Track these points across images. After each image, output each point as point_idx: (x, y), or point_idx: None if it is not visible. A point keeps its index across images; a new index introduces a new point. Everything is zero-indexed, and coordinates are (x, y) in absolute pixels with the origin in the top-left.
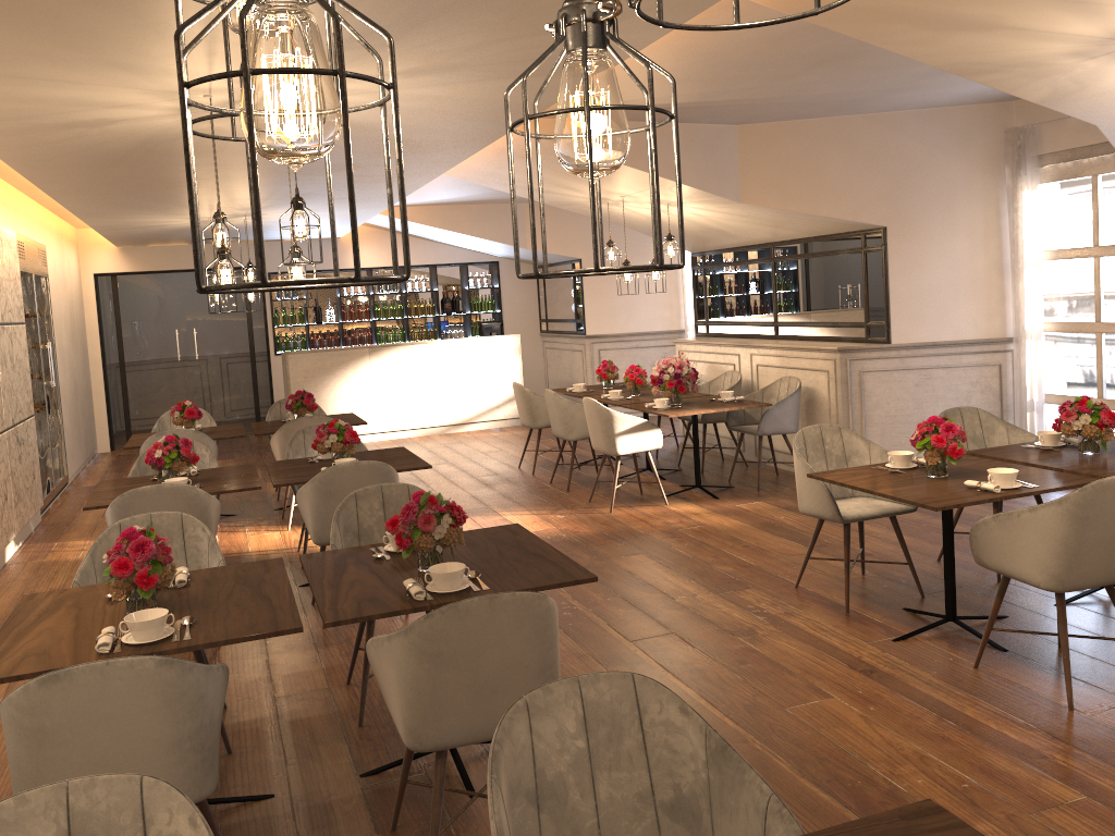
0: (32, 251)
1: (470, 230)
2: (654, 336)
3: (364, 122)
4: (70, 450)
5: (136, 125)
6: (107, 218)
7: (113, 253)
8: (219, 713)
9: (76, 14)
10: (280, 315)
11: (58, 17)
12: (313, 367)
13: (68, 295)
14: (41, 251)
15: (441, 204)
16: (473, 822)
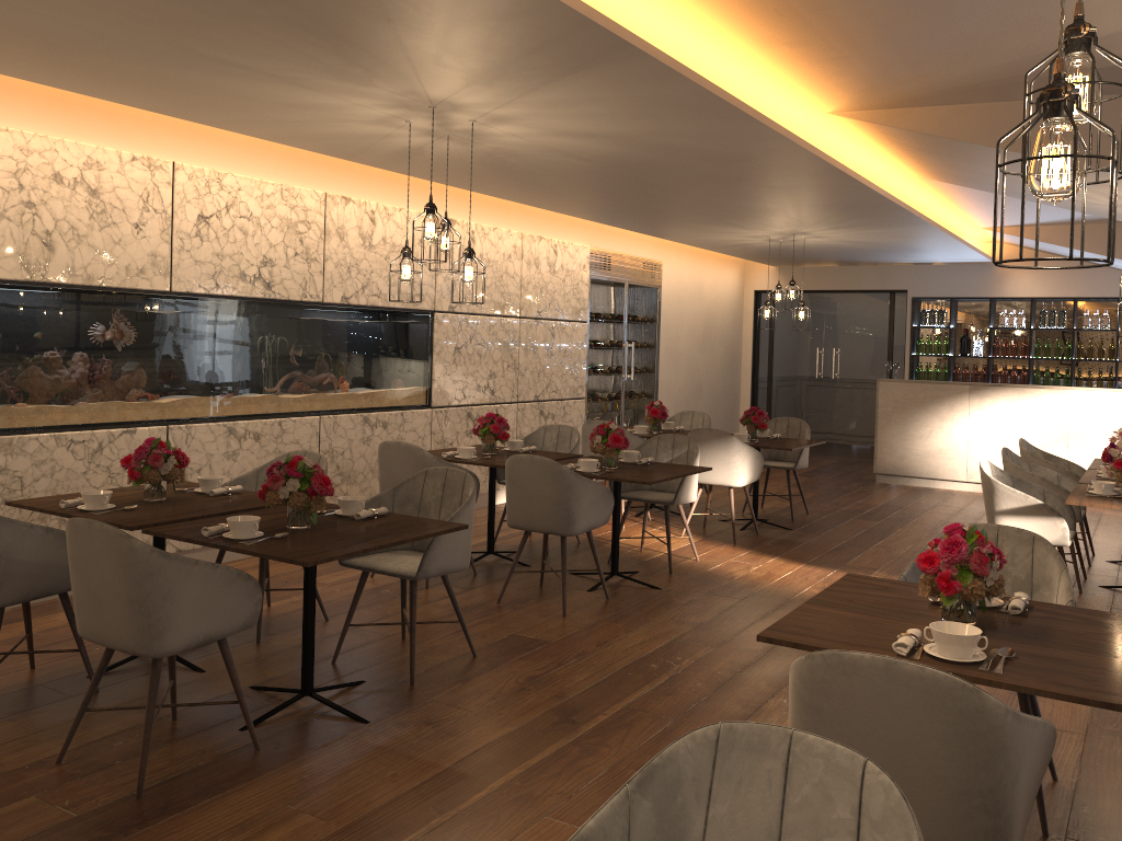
0: (628, 265)
1: None
2: None
3: (593, 131)
4: None
5: (442, 151)
6: (675, 236)
7: (771, 272)
8: (34, 559)
9: (173, 75)
10: (923, 342)
11: (172, 79)
12: (903, 398)
13: (704, 306)
14: (651, 266)
15: (1086, 221)
16: (200, 740)
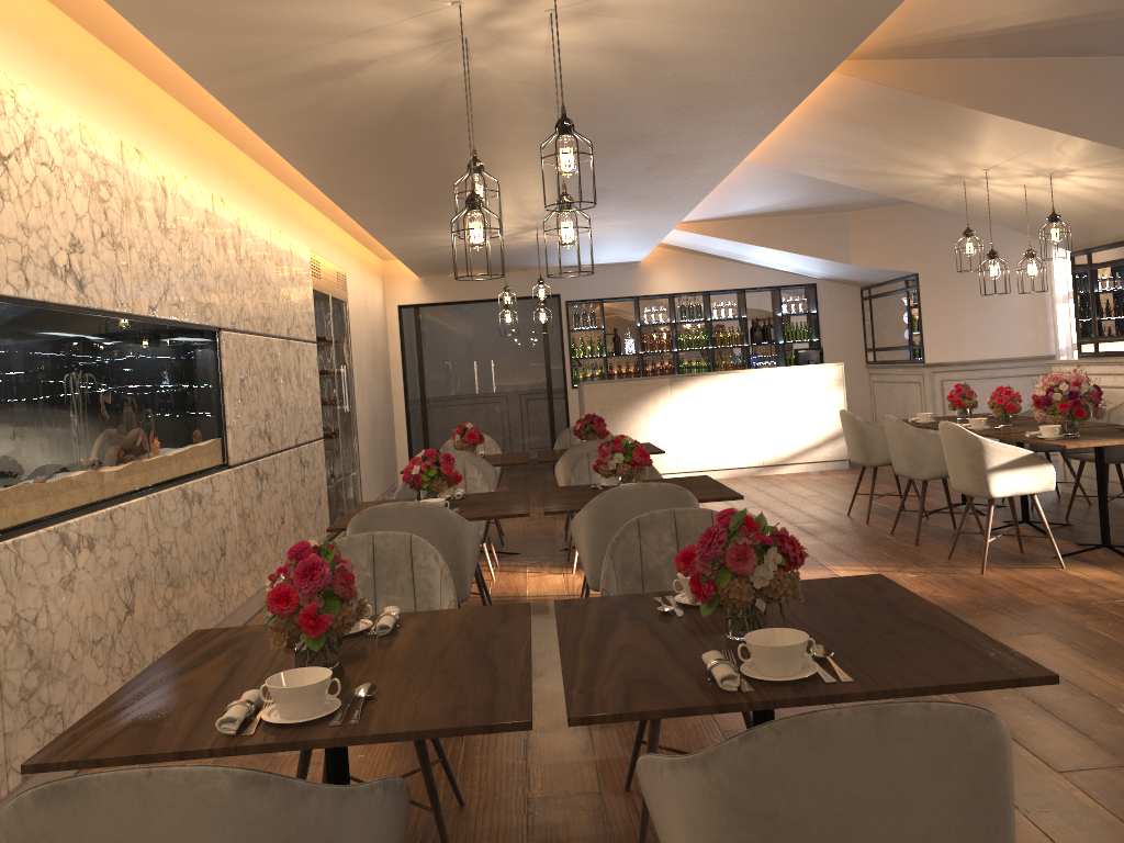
0: (329, 273)
1: (784, 244)
2: (1014, 364)
3: (655, 48)
4: (366, 479)
5: (388, 72)
6: (398, 235)
7: (416, 284)
8: None
9: None
10: (577, 346)
11: None
12: (609, 398)
13: (370, 324)
14: (341, 275)
15: (750, 216)
16: None
